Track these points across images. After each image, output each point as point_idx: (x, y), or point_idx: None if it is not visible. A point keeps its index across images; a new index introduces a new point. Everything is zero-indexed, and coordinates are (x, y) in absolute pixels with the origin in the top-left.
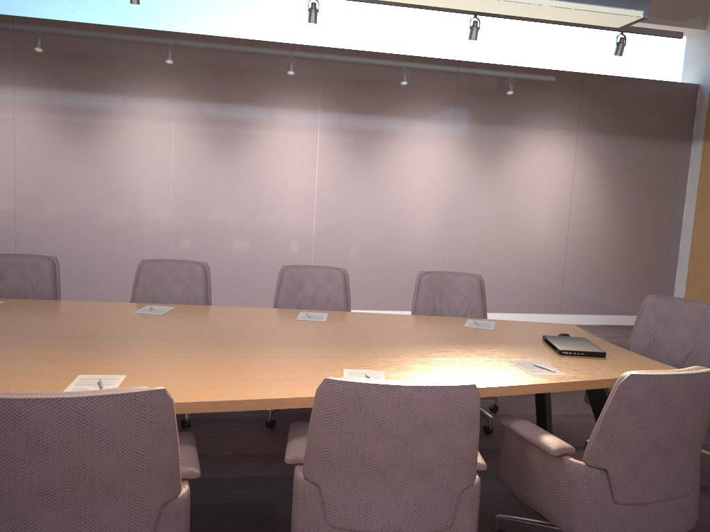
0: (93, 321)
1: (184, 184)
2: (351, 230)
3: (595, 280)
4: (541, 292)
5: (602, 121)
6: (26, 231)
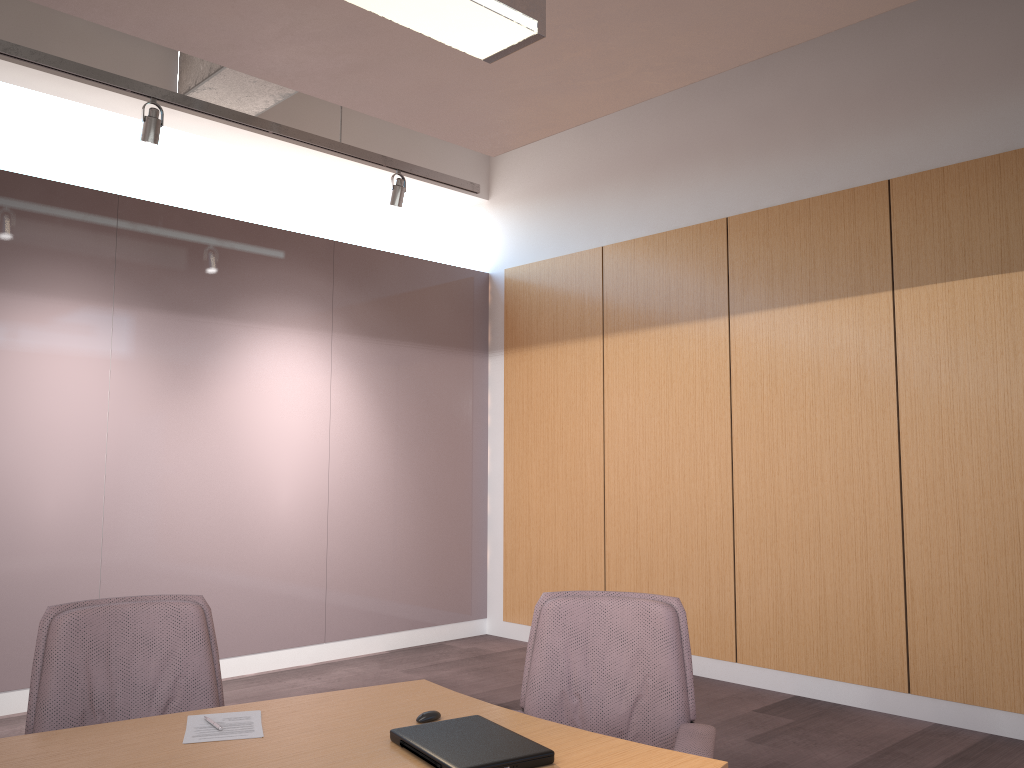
0: None
1: None
2: None
3: (377, 575)
4: (291, 609)
5: (368, 317)
6: None
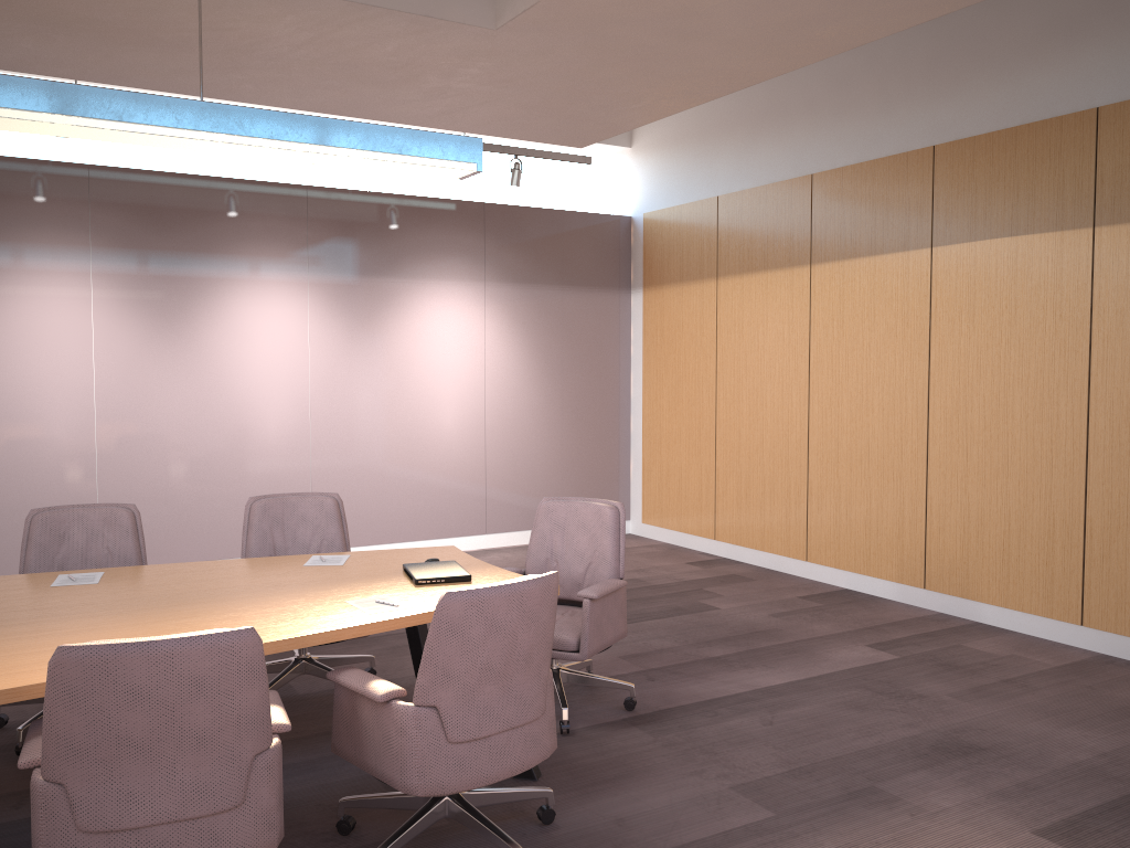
0: None
1: None
2: (159, 442)
3: (529, 482)
4: (457, 507)
5: (516, 267)
6: None
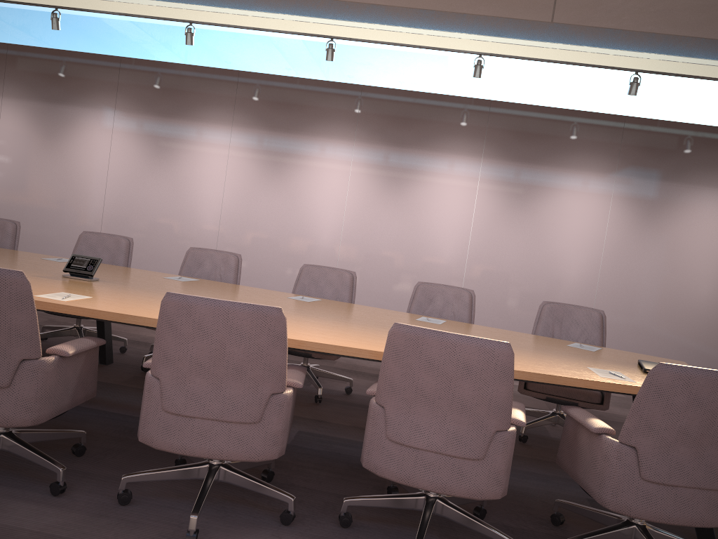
0: (256, 297)
1: (355, 215)
2: (501, 270)
3: None
4: (700, 356)
5: None
6: (225, 243)
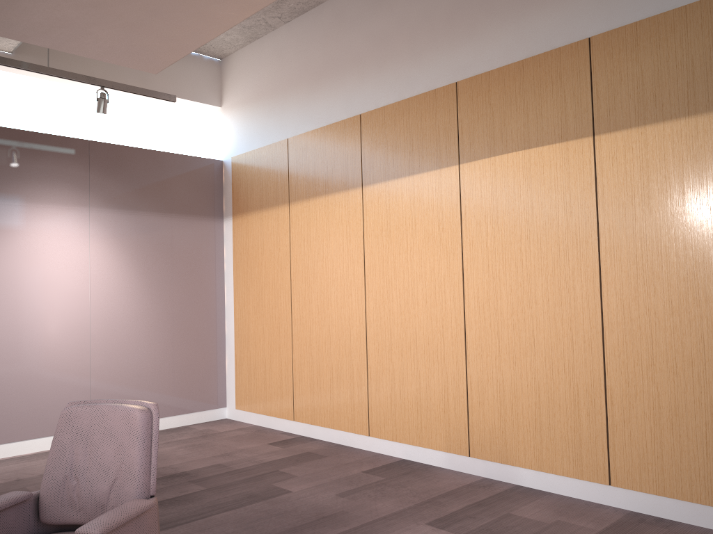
0: None
1: None
2: None
3: (133, 380)
4: (61, 406)
5: (120, 196)
6: None
